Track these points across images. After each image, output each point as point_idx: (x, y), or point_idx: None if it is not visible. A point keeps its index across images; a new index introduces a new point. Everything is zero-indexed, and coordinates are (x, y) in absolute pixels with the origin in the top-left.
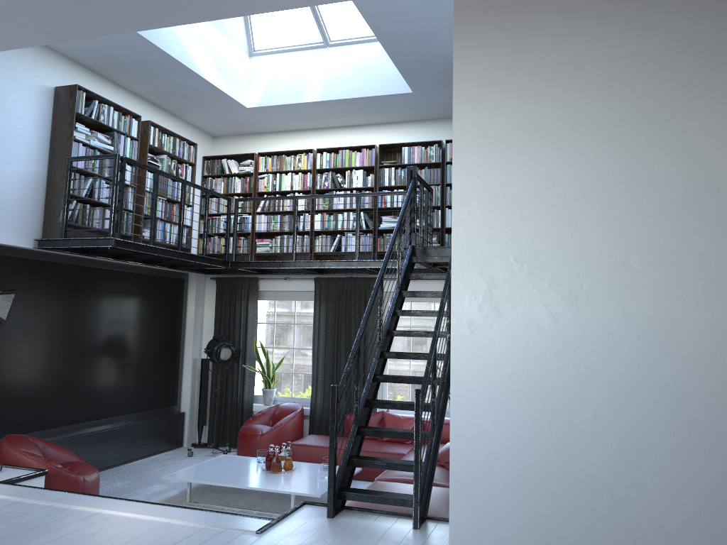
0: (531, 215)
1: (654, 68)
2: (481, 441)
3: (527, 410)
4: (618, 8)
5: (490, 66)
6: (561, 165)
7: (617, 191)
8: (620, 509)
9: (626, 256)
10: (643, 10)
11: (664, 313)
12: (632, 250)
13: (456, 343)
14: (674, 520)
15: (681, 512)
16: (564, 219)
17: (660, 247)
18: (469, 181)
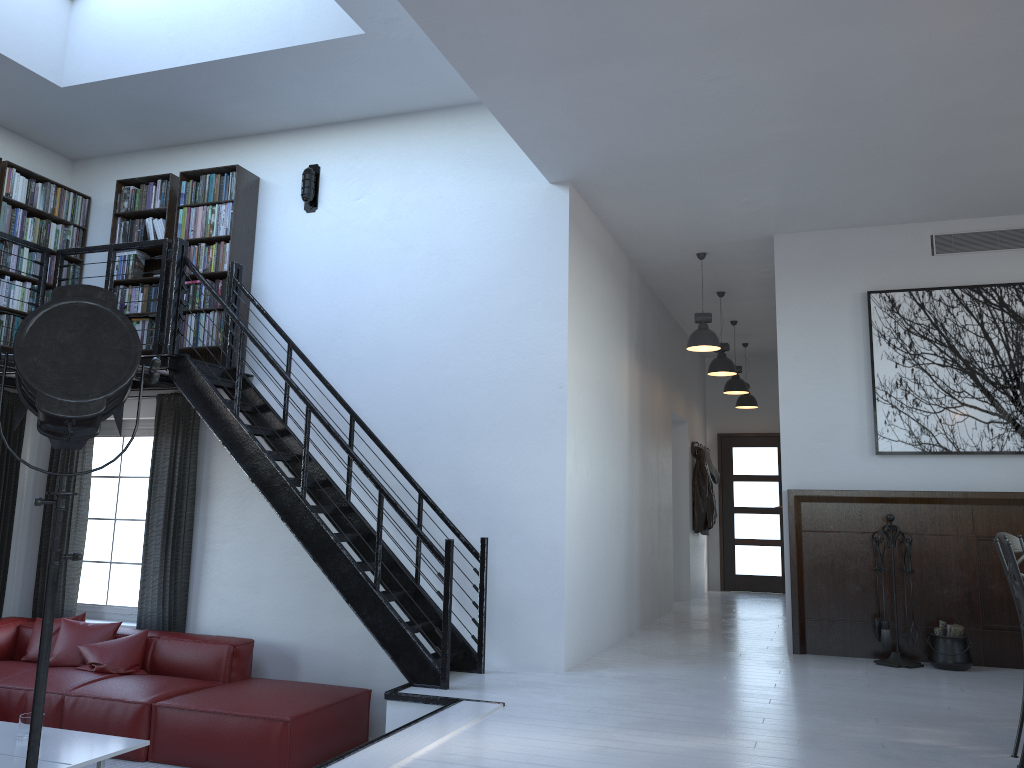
0: (583, 395)
1: (604, 311)
2: (572, 570)
3: (581, 542)
4: (599, 262)
5: (576, 271)
6: (589, 362)
7: (598, 388)
8: (596, 603)
9: (599, 433)
10: (603, 271)
11: (604, 472)
12: (600, 429)
13: (567, 492)
14: (604, 603)
15: (605, 597)
16: (589, 402)
17: (604, 429)
18: (571, 359)
